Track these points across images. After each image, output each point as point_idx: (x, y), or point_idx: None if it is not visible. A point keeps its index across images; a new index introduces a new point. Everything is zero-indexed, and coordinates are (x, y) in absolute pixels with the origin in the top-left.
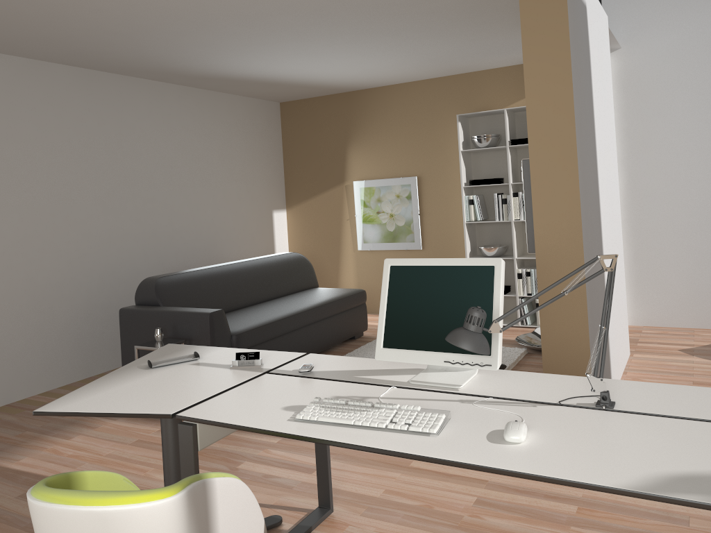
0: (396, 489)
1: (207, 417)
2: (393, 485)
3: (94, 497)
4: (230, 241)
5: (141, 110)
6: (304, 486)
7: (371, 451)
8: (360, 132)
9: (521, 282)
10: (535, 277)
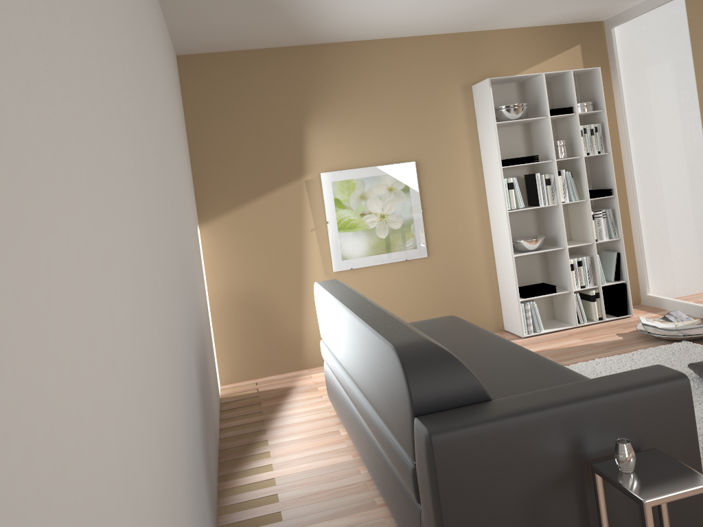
0: None
1: None
2: None
3: None
4: (197, 279)
5: None
6: None
7: None
8: (325, 104)
9: (574, 274)
10: (588, 265)
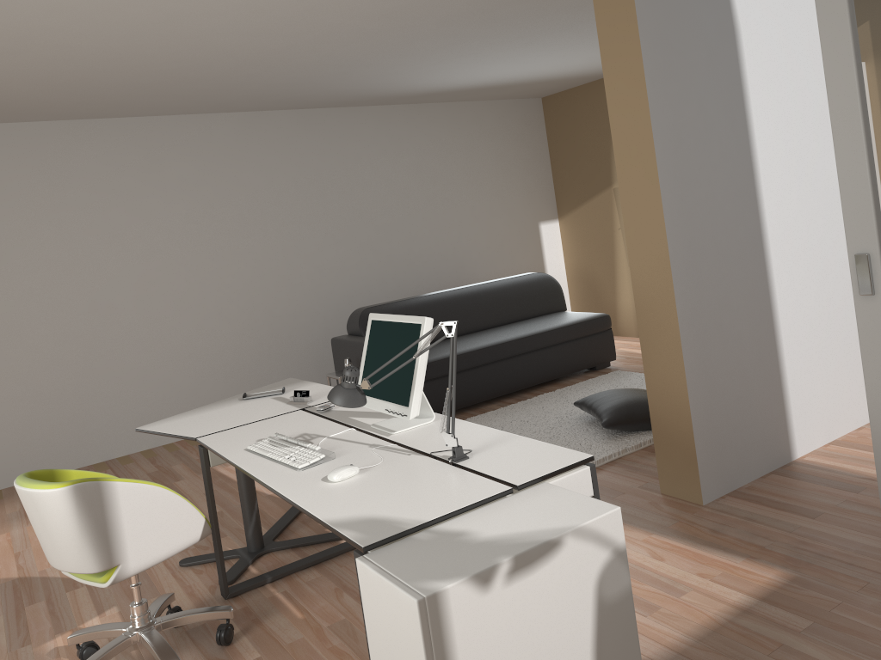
0: None
1: (208, 442)
2: None
3: (28, 483)
4: (484, 261)
5: (366, 139)
6: None
7: (251, 477)
8: None
9: None
10: None
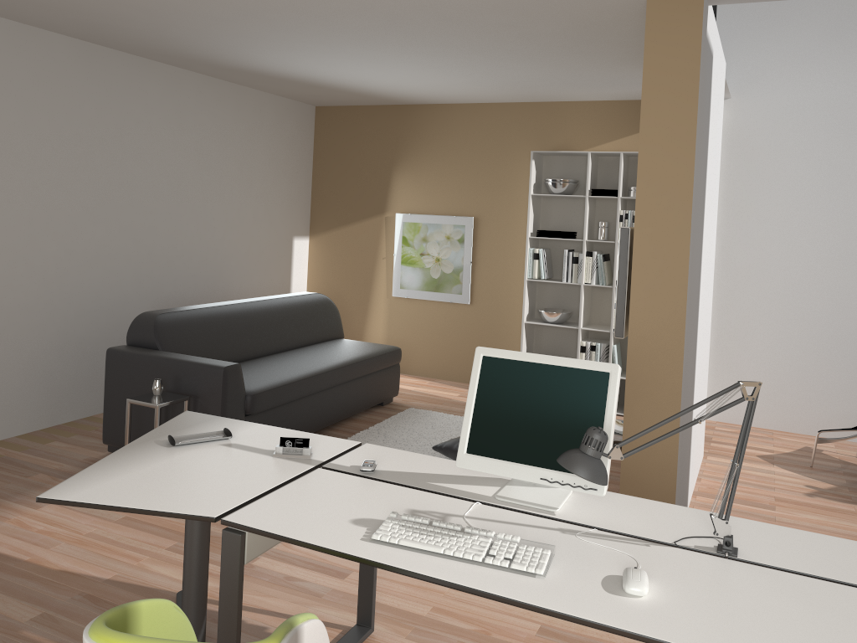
0: (446, 607)
1: (261, 526)
2: (442, 602)
3: None
4: (240, 270)
5: (150, 101)
6: (336, 595)
7: (470, 592)
8: (411, 156)
9: (584, 356)
10: (601, 352)
